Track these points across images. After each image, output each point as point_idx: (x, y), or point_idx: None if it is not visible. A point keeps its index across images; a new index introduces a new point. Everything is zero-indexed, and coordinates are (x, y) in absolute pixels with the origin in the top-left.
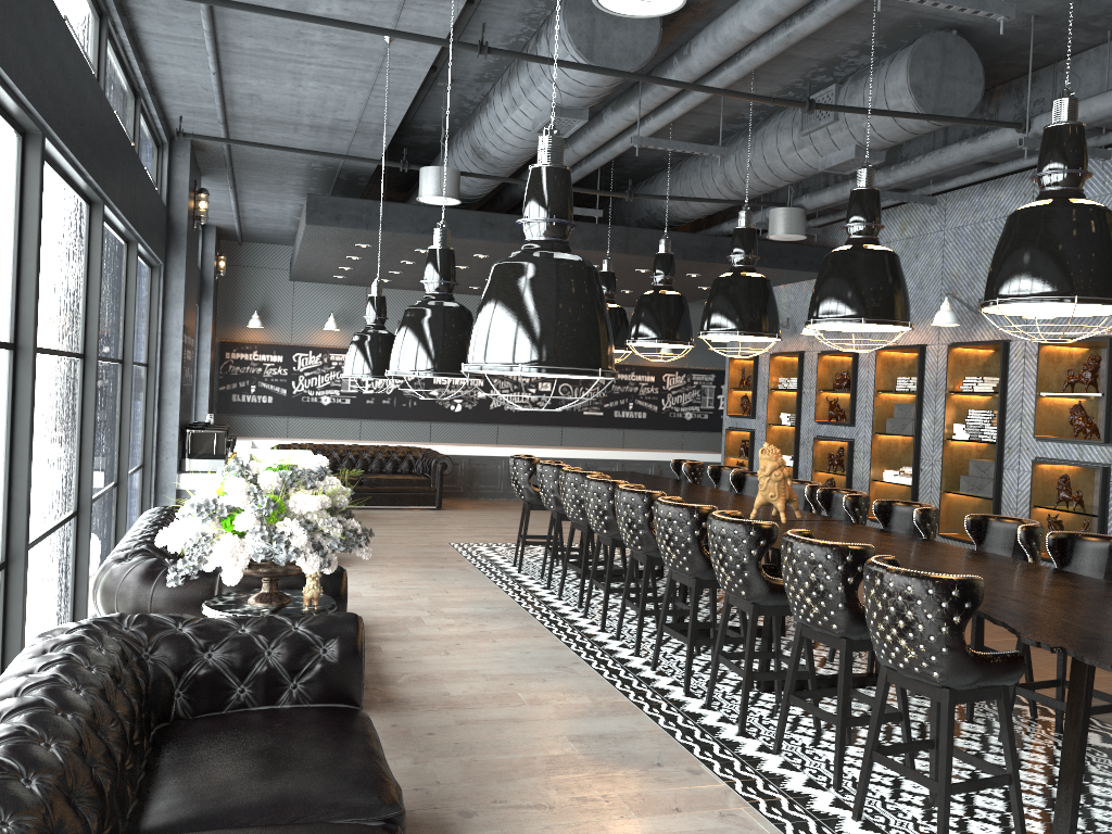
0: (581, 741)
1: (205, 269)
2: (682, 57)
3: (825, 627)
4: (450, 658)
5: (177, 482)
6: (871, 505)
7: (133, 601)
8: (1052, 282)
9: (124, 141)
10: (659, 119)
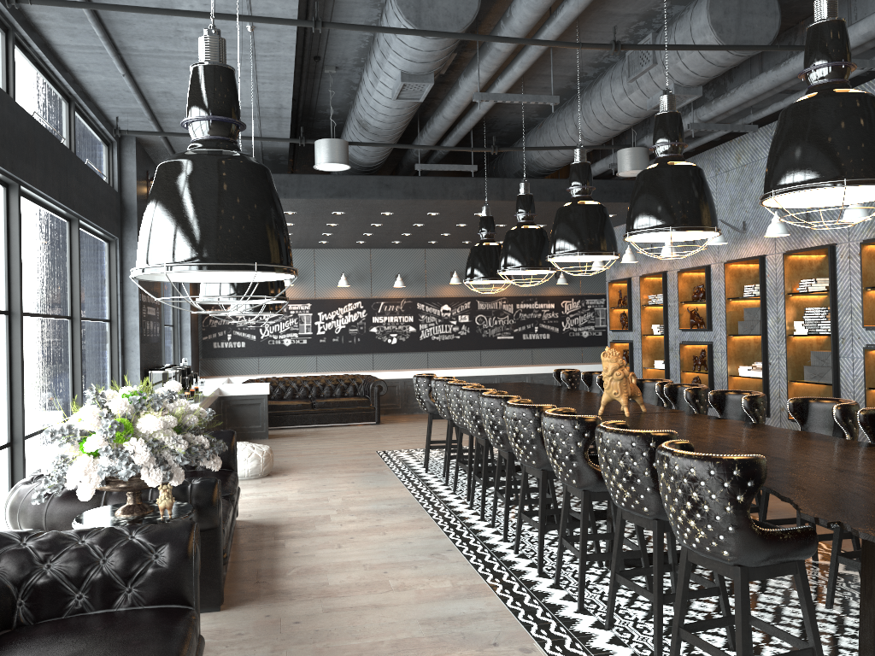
0: (430, 623)
1: None
2: (506, 19)
3: (638, 510)
4: (340, 551)
5: None
6: None
7: (30, 517)
8: (821, 169)
9: (44, 135)
10: (505, 80)
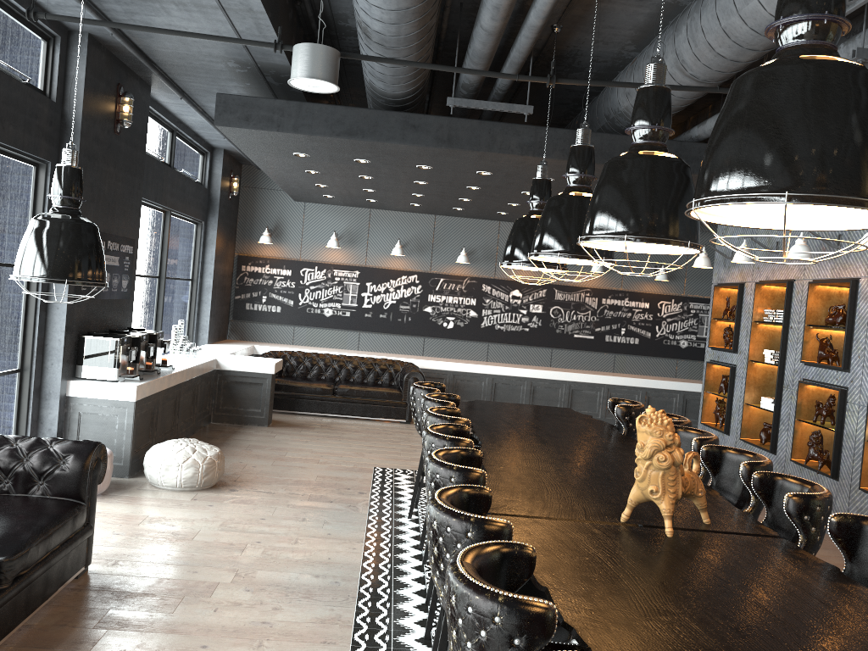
0: None
1: (213, 188)
2: None
3: None
4: None
5: (66, 389)
6: (865, 472)
7: None
8: None
9: None
10: None
